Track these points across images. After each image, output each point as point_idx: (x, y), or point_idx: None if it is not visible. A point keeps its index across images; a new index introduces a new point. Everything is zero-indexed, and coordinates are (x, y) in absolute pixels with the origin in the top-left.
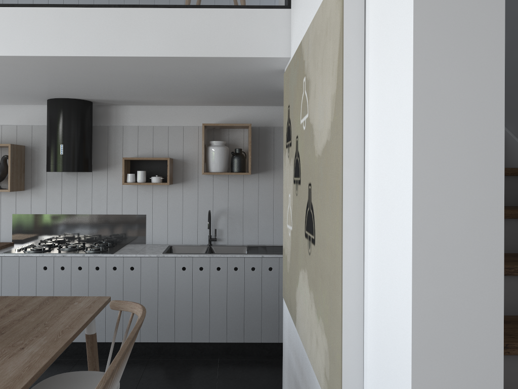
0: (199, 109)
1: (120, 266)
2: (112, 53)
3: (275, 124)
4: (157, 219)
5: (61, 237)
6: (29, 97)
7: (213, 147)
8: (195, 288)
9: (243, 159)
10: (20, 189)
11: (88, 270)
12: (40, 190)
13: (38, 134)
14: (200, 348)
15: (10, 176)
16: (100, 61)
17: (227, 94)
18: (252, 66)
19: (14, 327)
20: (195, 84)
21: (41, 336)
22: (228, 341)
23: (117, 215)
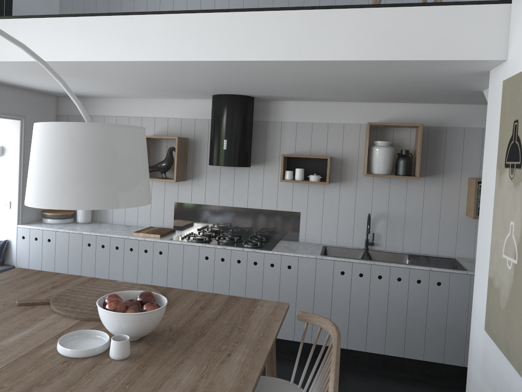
0: (362, 105)
1: (278, 264)
2: (302, 58)
3: (448, 124)
4: (311, 218)
5: (217, 228)
6: (197, 93)
7: (377, 148)
8: (353, 295)
9: (410, 162)
10: (183, 179)
11: (246, 264)
12: (200, 181)
13: (200, 127)
14: (355, 356)
15: (176, 167)
16: (287, 64)
17: (401, 93)
18: (451, 68)
19: (212, 328)
20: (372, 84)
21: (241, 343)
22: (386, 353)
23: (272, 210)
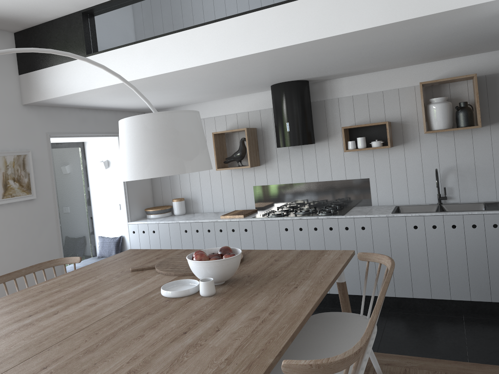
0: (413, 68)
1: (351, 226)
2: (332, 34)
3: None
4: (380, 182)
5: (294, 203)
6: (256, 86)
7: (433, 105)
8: (429, 246)
9: (469, 113)
10: (257, 164)
11: (323, 230)
12: (272, 164)
13: (265, 116)
14: (441, 305)
15: (249, 154)
16: (321, 43)
17: (445, 48)
18: (477, 13)
19: (283, 272)
20: (410, 45)
21: (307, 279)
22: (472, 299)
23: (341, 181)
